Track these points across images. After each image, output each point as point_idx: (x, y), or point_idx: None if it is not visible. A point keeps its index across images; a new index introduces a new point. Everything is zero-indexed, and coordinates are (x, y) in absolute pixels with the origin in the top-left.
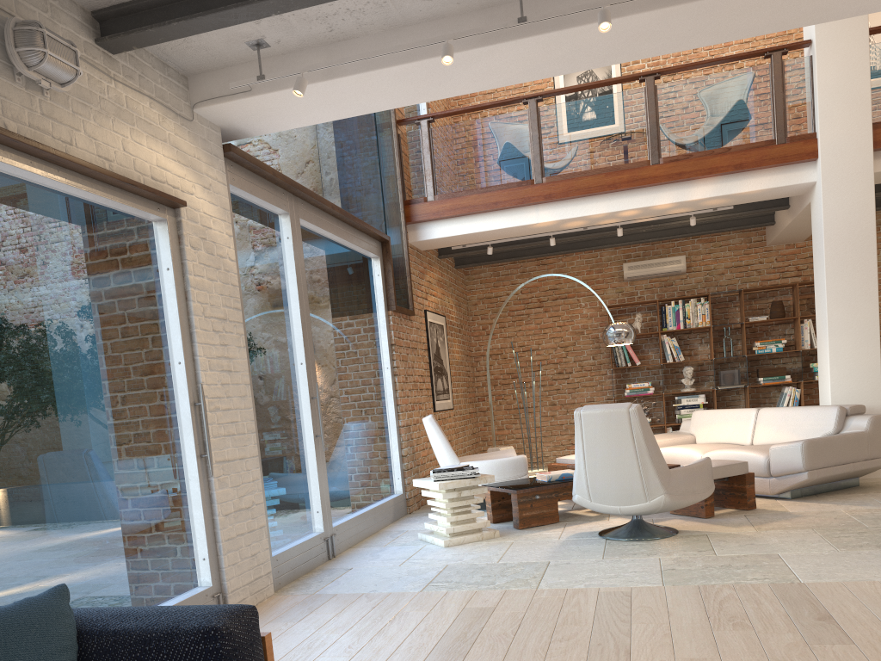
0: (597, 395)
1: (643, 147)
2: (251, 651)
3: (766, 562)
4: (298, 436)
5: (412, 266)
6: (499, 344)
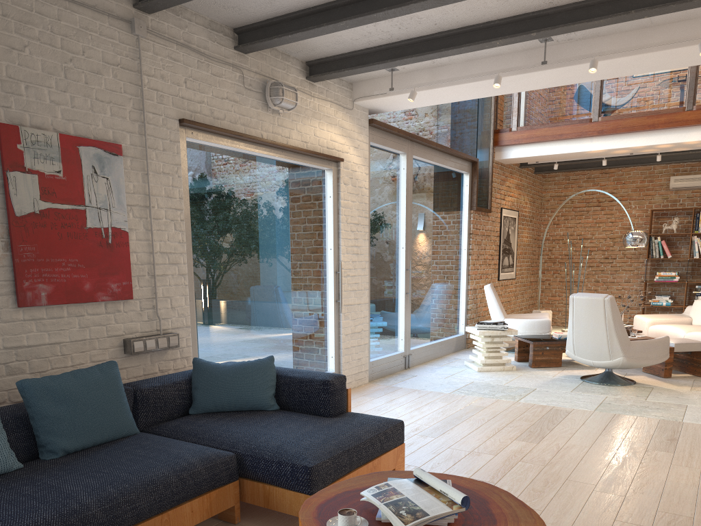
0: (633, 278)
1: (682, 96)
2: (341, 393)
3: (673, 408)
4: (395, 292)
5: (495, 176)
6: (561, 232)
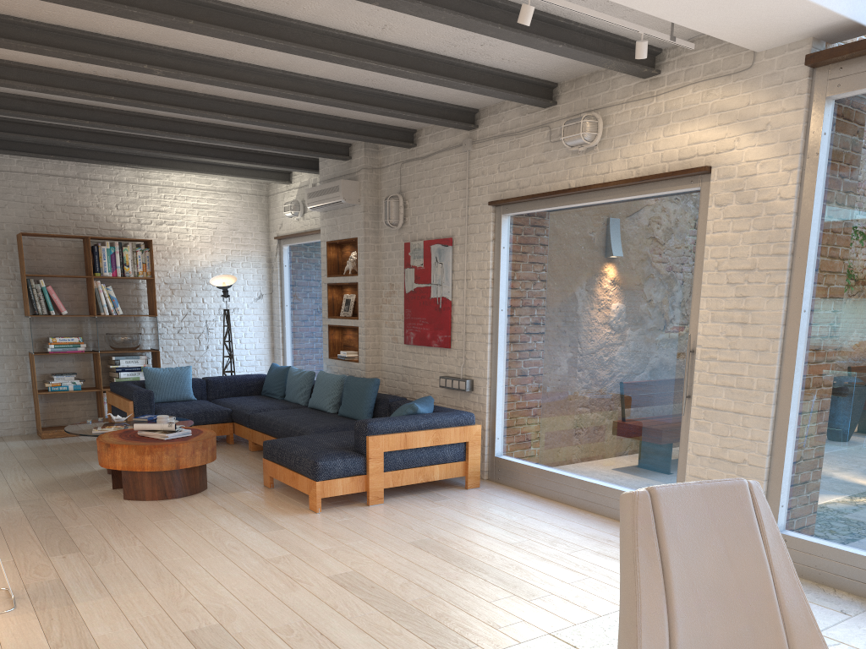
0: None
1: None
2: (357, 435)
3: None
4: None
5: None
6: None
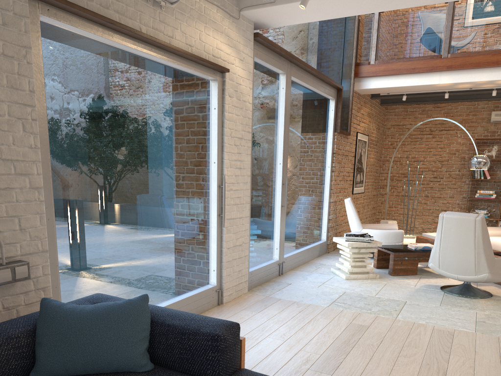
0: (456, 194)
1: None
2: (234, 348)
3: None
4: (272, 205)
5: (353, 104)
6: (399, 155)
